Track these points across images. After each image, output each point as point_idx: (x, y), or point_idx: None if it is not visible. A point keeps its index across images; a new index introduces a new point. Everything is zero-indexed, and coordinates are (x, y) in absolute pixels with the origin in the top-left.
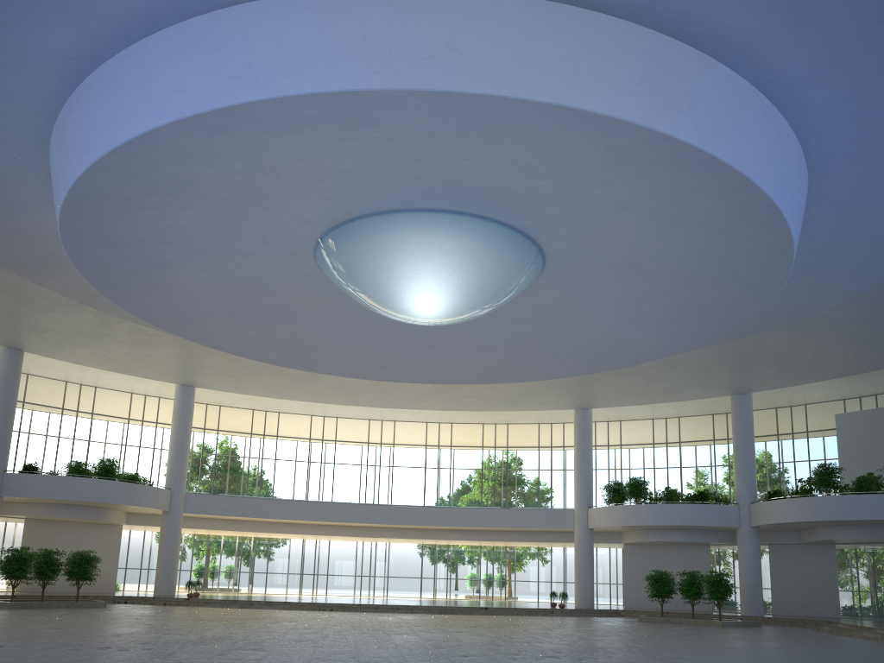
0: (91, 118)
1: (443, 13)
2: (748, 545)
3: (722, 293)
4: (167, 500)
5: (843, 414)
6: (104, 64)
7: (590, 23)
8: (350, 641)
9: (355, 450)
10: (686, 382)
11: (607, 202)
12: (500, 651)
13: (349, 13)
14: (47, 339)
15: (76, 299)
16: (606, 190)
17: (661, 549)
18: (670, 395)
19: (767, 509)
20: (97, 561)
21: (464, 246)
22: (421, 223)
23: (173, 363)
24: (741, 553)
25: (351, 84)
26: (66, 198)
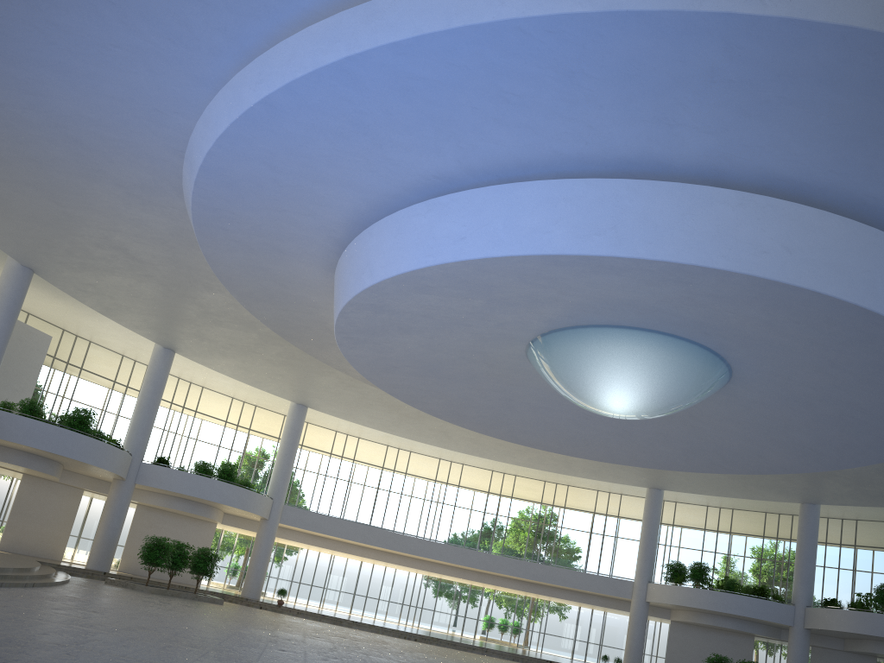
0: (444, 229)
1: (782, 220)
2: (799, 644)
3: (874, 438)
4: (269, 509)
5: None
6: (469, 190)
7: None
8: None
9: (394, 477)
10: (764, 484)
11: (823, 359)
12: None
13: (708, 205)
14: (202, 346)
15: (271, 328)
16: (831, 353)
17: (706, 631)
18: (743, 493)
19: (825, 616)
20: (218, 560)
21: (678, 365)
22: (649, 341)
23: (300, 385)
24: (792, 651)
25: (700, 260)
26: (387, 279)
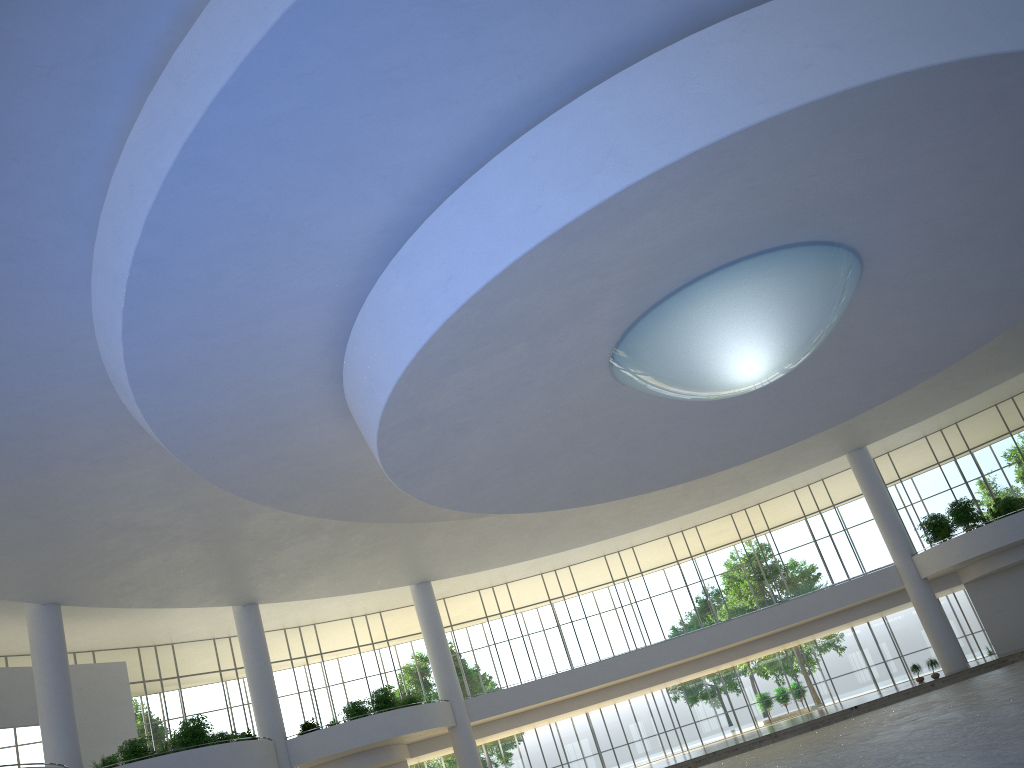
0: (425, 282)
1: (805, 16)
2: None
3: None
4: (450, 713)
5: None
6: (425, 221)
7: None
8: (846, 757)
9: (572, 604)
10: (975, 372)
11: (959, 167)
12: None
13: (705, 56)
14: (280, 581)
15: (331, 517)
16: (964, 151)
17: (1013, 573)
18: (957, 396)
19: None
20: None
21: (791, 282)
22: (741, 274)
23: (407, 562)
24: None
25: (736, 124)
26: (399, 380)
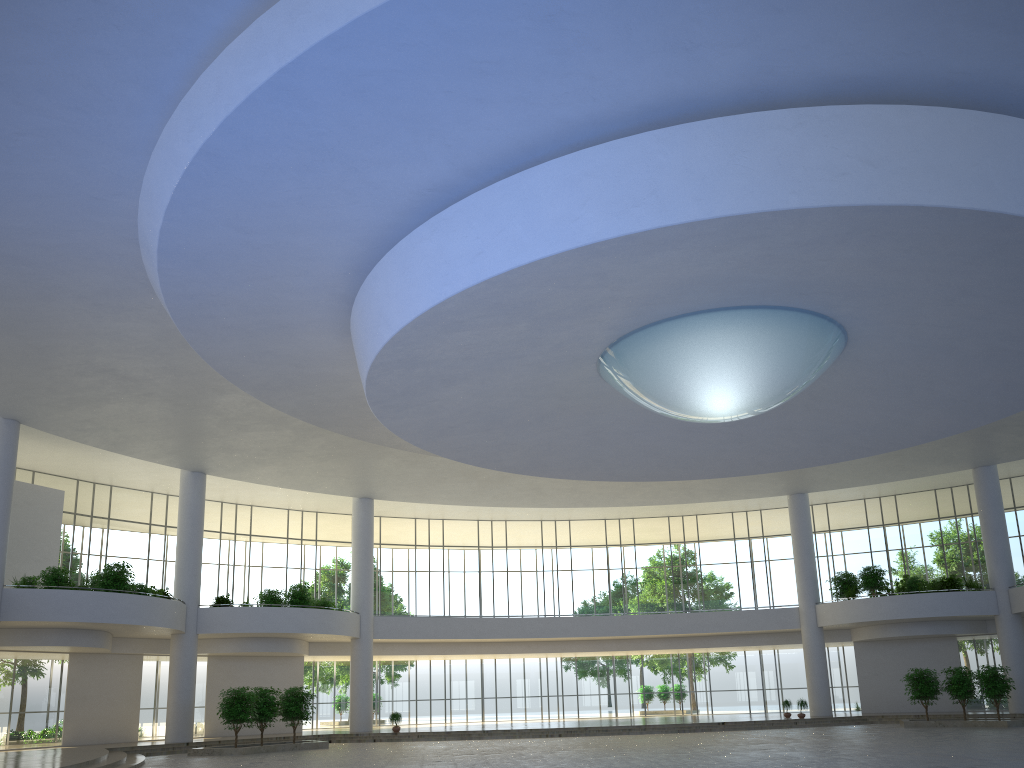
0: (456, 248)
1: (855, 129)
2: (1010, 634)
3: None
4: (357, 625)
5: None
6: (472, 195)
7: (994, 126)
8: (694, 765)
9: (498, 554)
10: (924, 457)
11: (951, 288)
12: (870, 764)
13: (760, 136)
14: (234, 460)
15: (301, 418)
16: (959, 278)
17: (898, 645)
18: (901, 473)
19: None
20: (311, 698)
21: (779, 341)
22: (738, 320)
23: (357, 475)
24: (1004, 644)
25: (767, 204)
26: (406, 326)
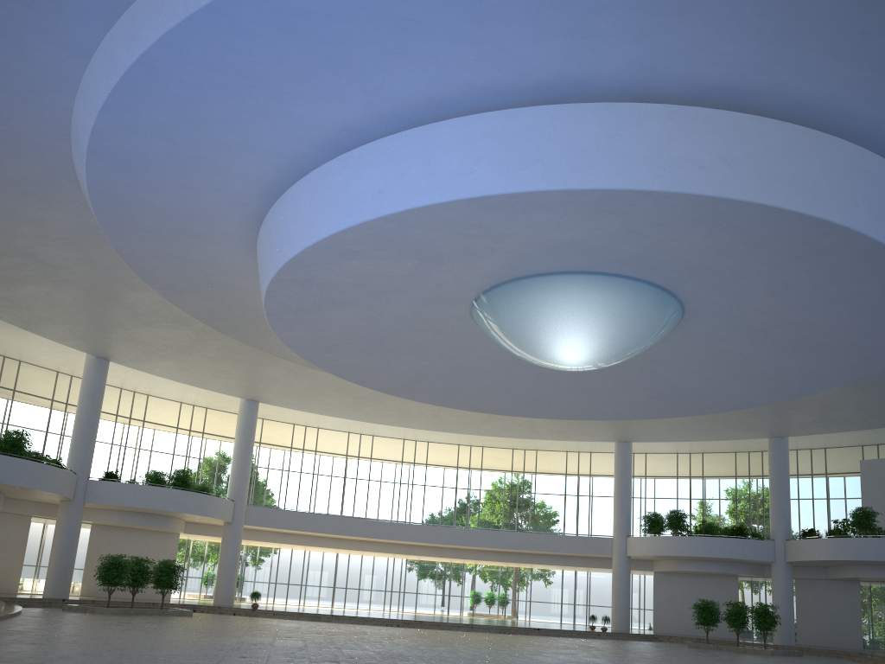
0: (361, 184)
1: (717, 130)
2: (782, 579)
3: (835, 359)
4: (231, 511)
5: (868, 461)
6: (381, 139)
7: (831, 146)
8: (512, 661)
9: (363, 464)
10: (731, 423)
11: (776, 281)
12: None
13: (637, 124)
14: (136, 351)
15: (203, 321)
16: (783, 272)
17: (690, 578)
18: (711, 435)
19: (805, 547)
20: (182, 570)
21: (628, 306)
22: (595, 284)
23: (247, 379)
24: (776, 586)
25: (636, 184)
26: (308, 248)
